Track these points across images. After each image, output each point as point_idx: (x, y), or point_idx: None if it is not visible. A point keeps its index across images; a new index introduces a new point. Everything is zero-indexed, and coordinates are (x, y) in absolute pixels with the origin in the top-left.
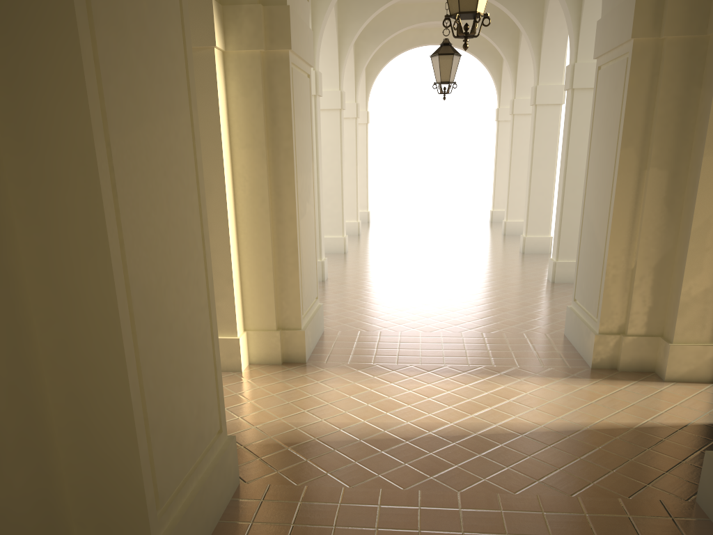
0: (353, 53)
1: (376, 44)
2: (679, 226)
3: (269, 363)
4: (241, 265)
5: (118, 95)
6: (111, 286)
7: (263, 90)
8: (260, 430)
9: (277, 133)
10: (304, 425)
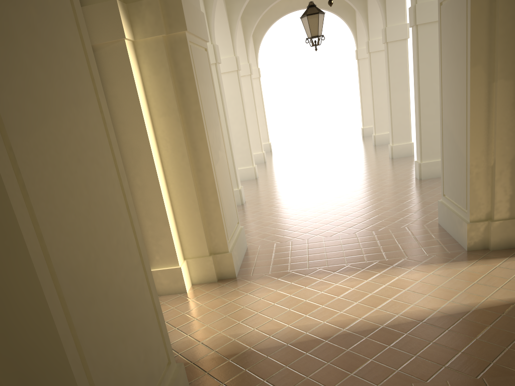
0: (241, 26)
1: (257, 16)
2: None
3: (208, 282)
4: (174, 209)
5: (14, 100)
6: (35, 280)
7: (170, 67)
8: (205, 345)
9: (186, 100)
10: (240, 336)
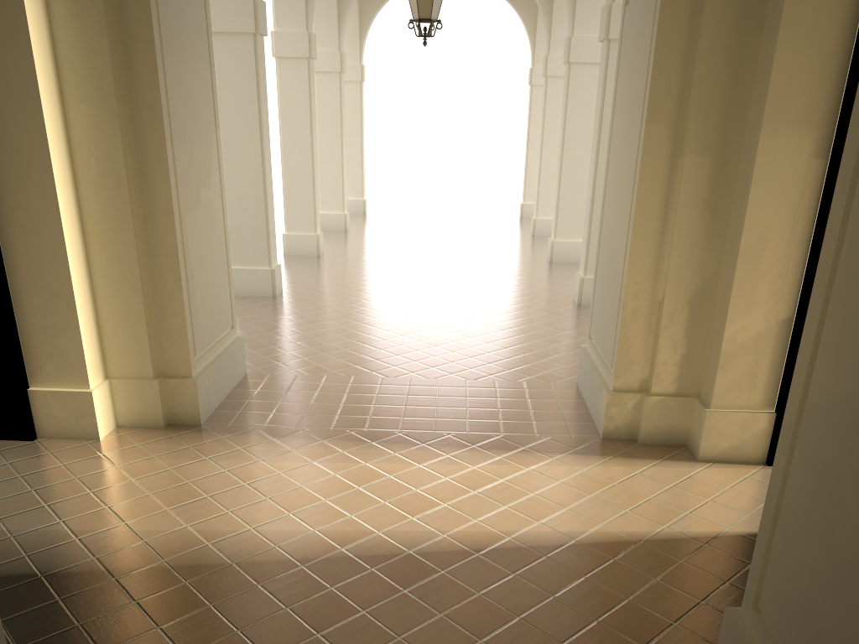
0: None
1: None
2: (726, 242)
3: (146, 425)
4: (93, 281)
5: None
6: None
7: (108, 10)
8: (84, 545)
9: (135, 80)
10: (156, 536)
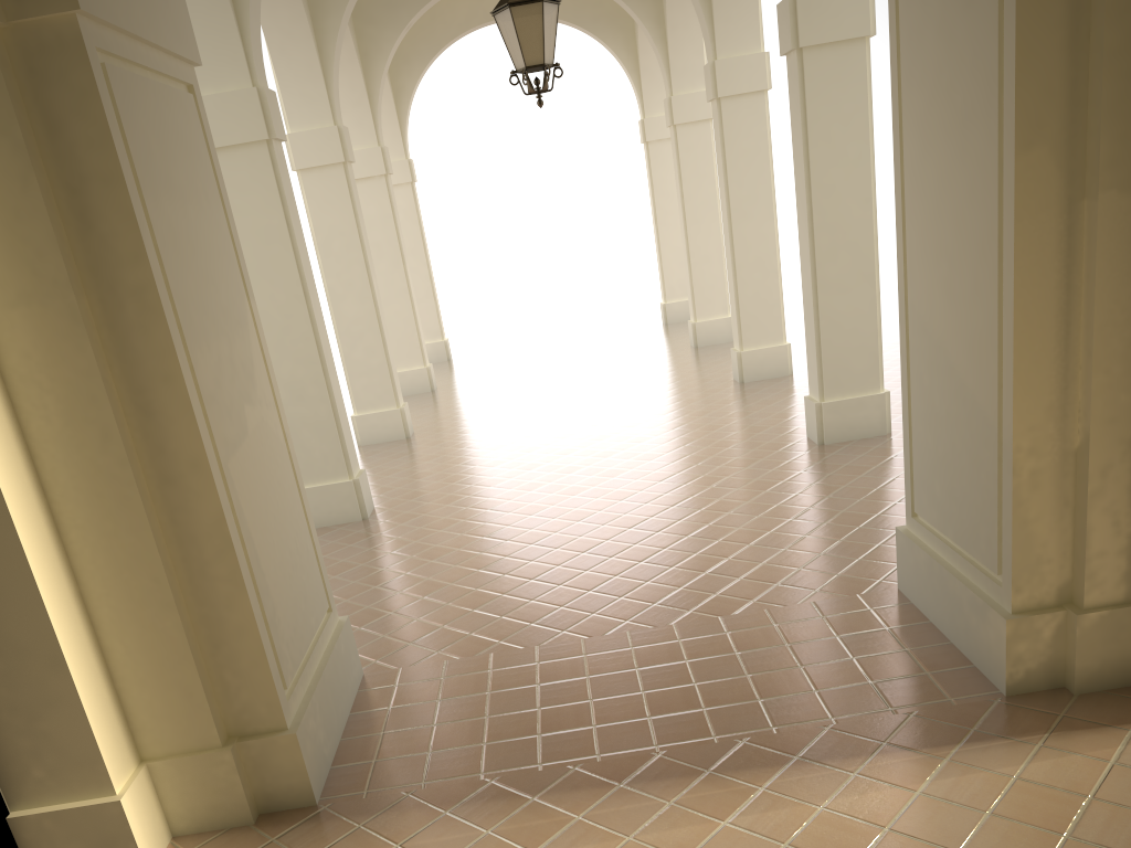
0: (356, 53)
1: (397, 29)
2: None
3: (224, 826)
4: (90, 606)
5: None
6: None
7: (31, 137)
8: None
9: (102, 250)
10: None
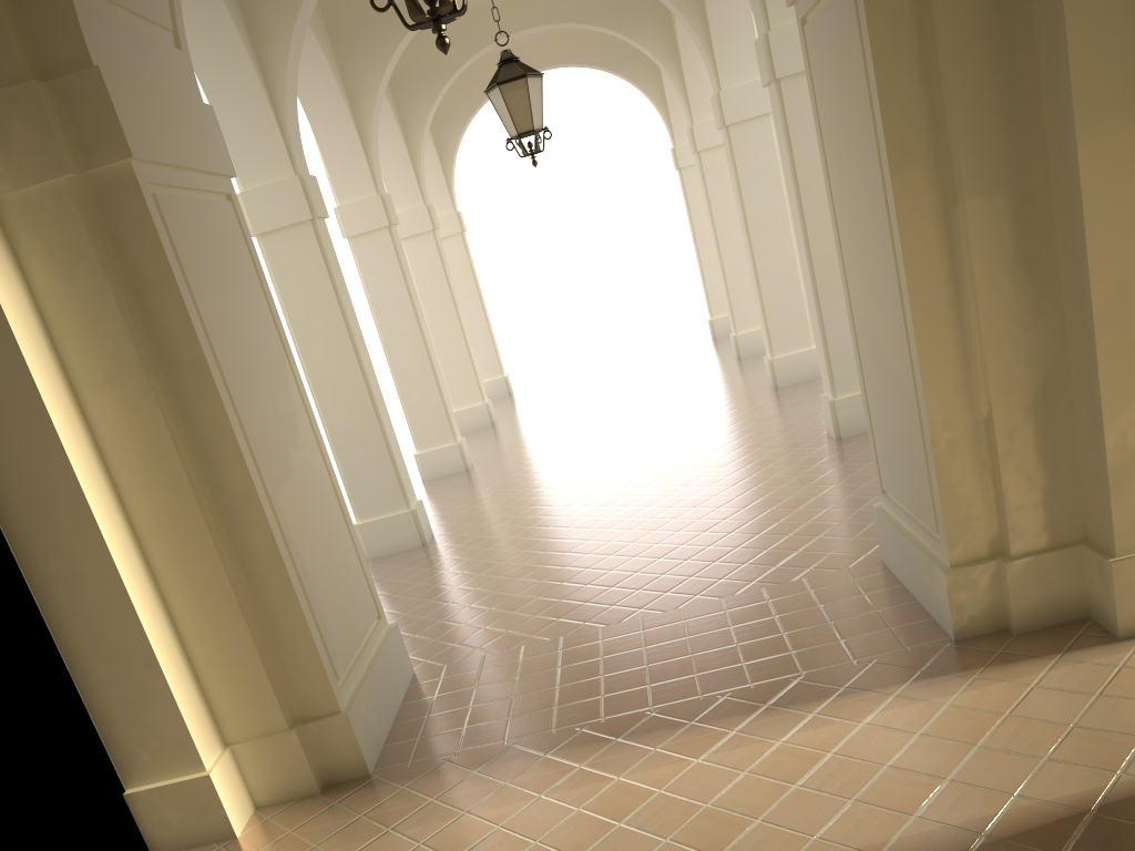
0: (396, 124)
1: (432, 97)
2: (1063, 306)
3: (296, 796)
4: (176, 620)
5: None
6: None
7: (104, 257)
8: None
9: (163, 337)
10: None
